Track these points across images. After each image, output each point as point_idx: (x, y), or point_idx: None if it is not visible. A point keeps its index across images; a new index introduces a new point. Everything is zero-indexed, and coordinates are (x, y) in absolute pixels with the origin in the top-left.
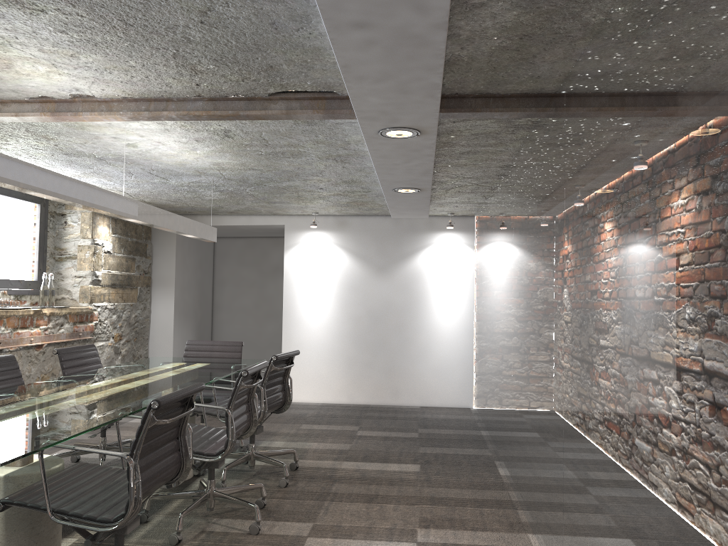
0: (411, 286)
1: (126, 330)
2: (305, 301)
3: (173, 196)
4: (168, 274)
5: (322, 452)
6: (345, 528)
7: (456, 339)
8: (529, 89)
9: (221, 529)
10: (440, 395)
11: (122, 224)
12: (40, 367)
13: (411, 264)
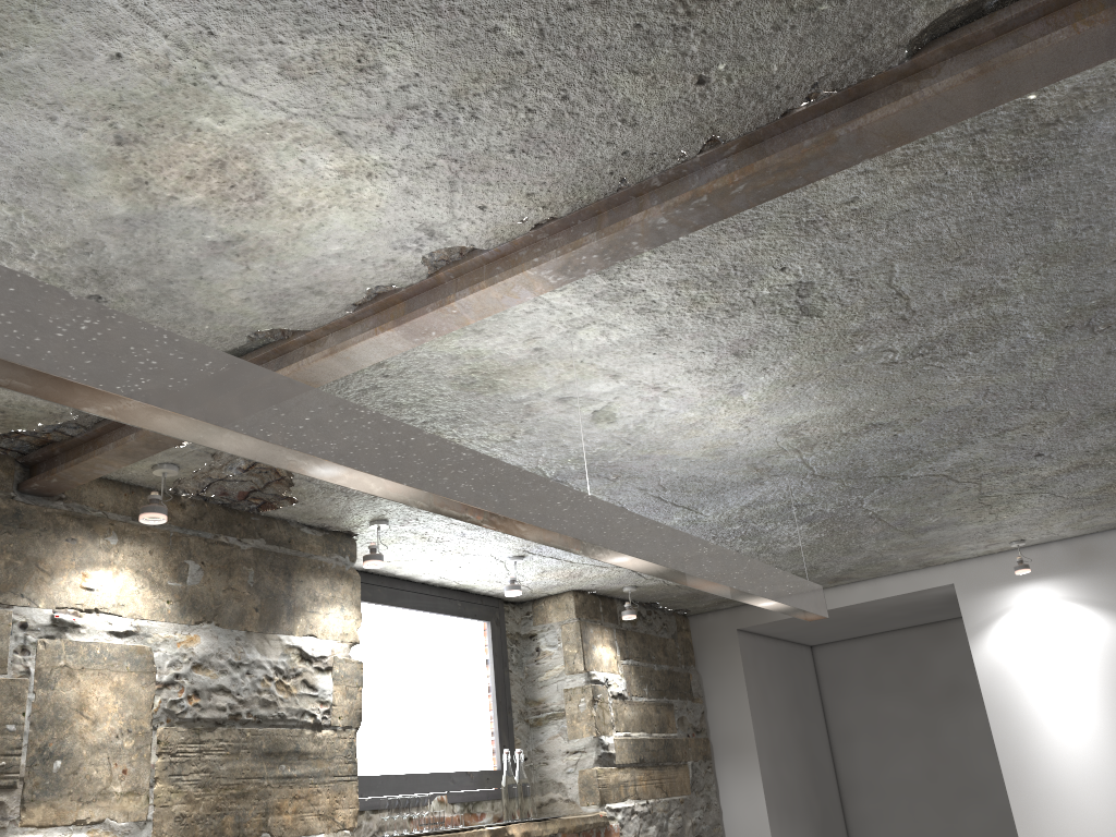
0: None
1: None
2: (1051, 747)
3: None
4: (739, 727)
5: None
6: None
7: None
8: None
9: None
10: None
11: (637, 638)
12: None
13: None
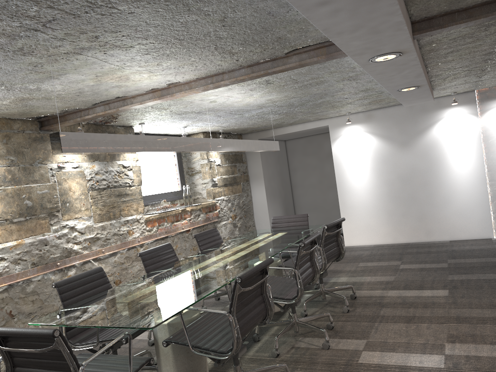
0: (429, 153)
1: (238, 211)
2: (351, 176)
3: (250, 122)
4: (258, 171)
5: (373, 284)
6: (389, 344)
7: (472, 187)
8: None
9: (304, 345)
10: (465, 231)
11: None
12: (190, 243)
13: (427, 137)
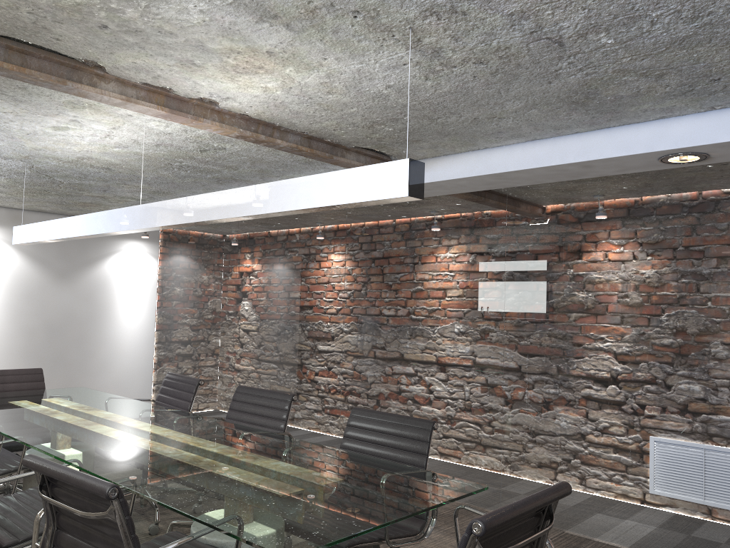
0: (95, 294)
1: None
2: None
3: None
4: None
5: None
6: None
7: (138, 350)
8: None
9: None
10: None
11: None
12: None
13: (96, 272)
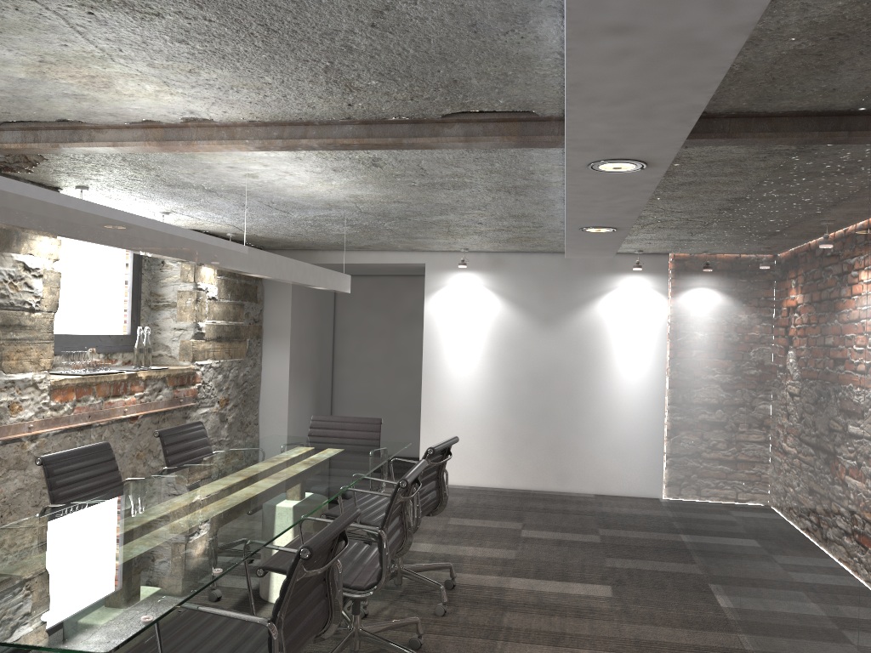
0: (584, 342)
1: (233, 392)
2: (450, 359)
3: (293, 230)
4: (282, 322)
5: (481, 562)
6: None
7: (642, 411)
8: (811, 106)
9: None
10: (620, 481)
11: None
12: (135, 443)
13: (585, 315)
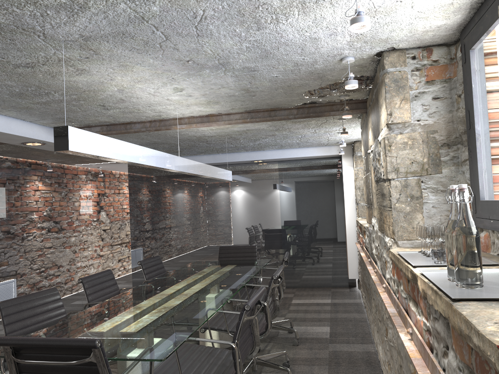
0: None
1: None
2: None
3: None
4: None
5: None
6: None
7: None
8: None
9: None
10: None
11: None
12: None
13: None
